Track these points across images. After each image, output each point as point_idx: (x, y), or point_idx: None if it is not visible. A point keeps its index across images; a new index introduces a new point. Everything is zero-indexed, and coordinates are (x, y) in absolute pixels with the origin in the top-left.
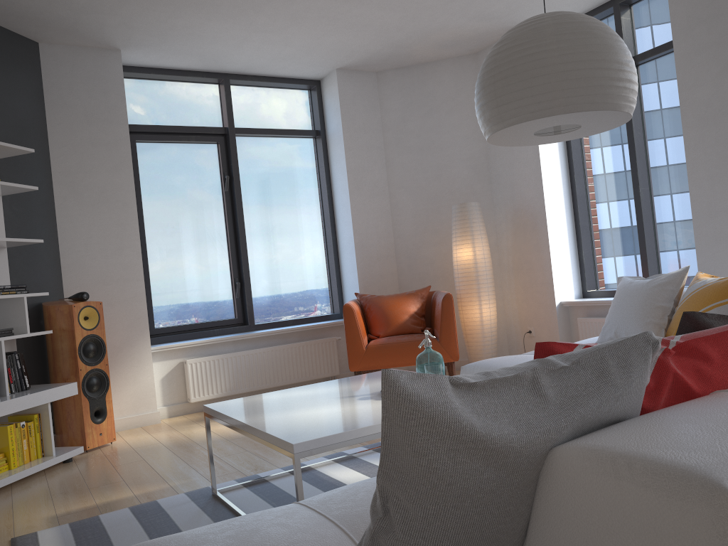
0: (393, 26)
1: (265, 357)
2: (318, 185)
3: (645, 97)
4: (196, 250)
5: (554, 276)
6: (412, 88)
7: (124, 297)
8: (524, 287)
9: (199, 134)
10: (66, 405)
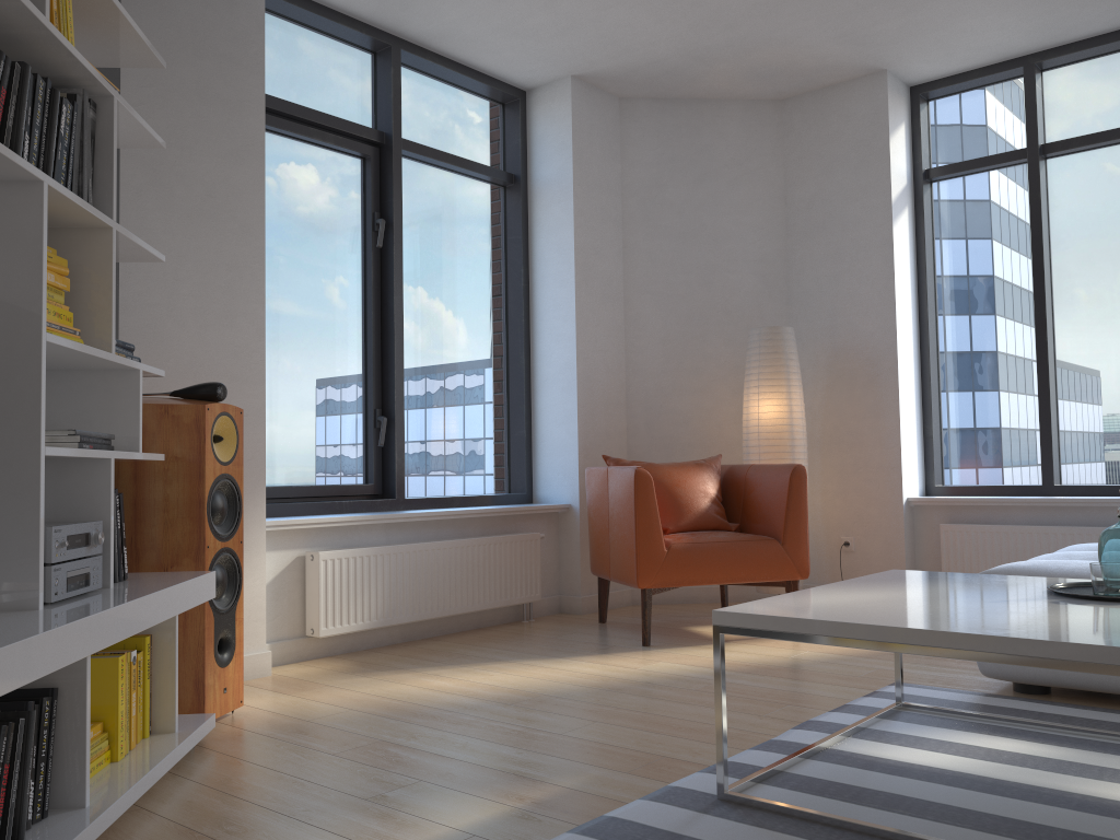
0: (728, 18)
1: (440, 558)
2: (503, 269)
3: (1057, 204)
4: (315, 347)
5: (902, 458)
6: (677, 135)
7: None
8: (840, 472)
9: (339, 134)
10: None
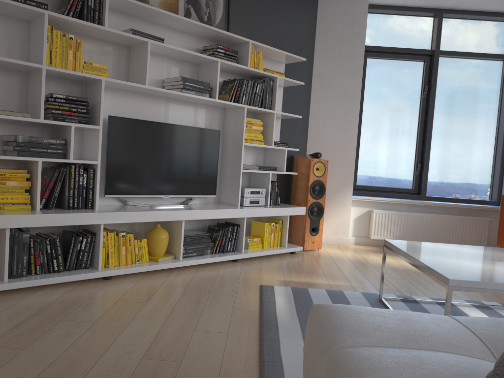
0: None
1: (429, 220)
2: (499, 99)
3: None
4: (393, 137)
5: None
6: None
7: (341, 160)
8: None
9: (411, 54)
10: (297, 220)
